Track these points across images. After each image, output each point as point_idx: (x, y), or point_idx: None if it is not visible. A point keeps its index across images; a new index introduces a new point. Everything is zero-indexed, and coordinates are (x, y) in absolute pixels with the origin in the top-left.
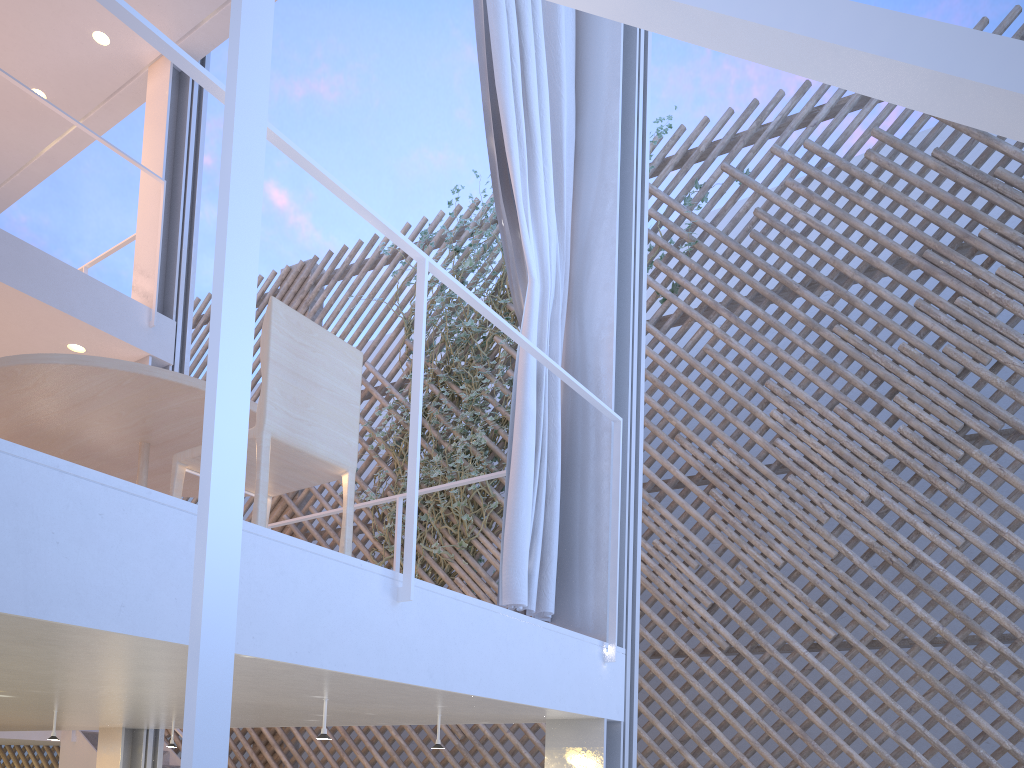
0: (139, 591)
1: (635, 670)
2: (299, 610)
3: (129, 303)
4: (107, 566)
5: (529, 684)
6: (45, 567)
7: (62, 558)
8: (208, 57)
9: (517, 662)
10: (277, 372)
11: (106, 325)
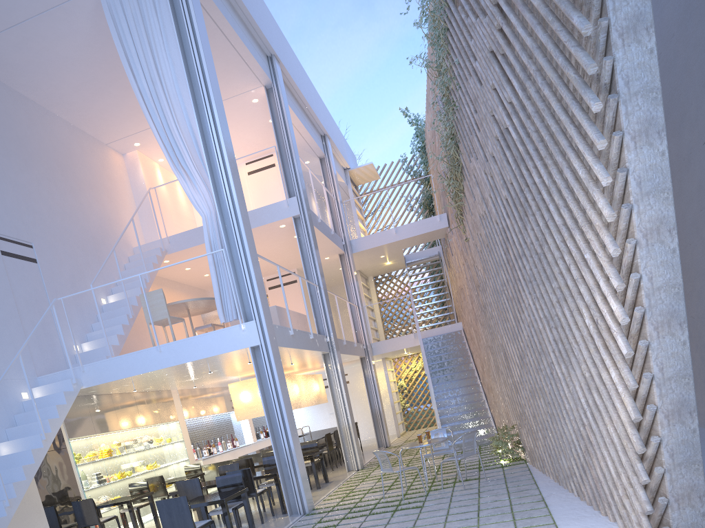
0: (115, 373)
1: (263, 324)
2: (140, 363)
3: (279, 204)
4: (111, 371)
5: (209, 351)
6: (104, 375)
7: (105, 373)
8: (276, 71)
9: (202, 347)
10: (145, 309)
11: (275, 218)
